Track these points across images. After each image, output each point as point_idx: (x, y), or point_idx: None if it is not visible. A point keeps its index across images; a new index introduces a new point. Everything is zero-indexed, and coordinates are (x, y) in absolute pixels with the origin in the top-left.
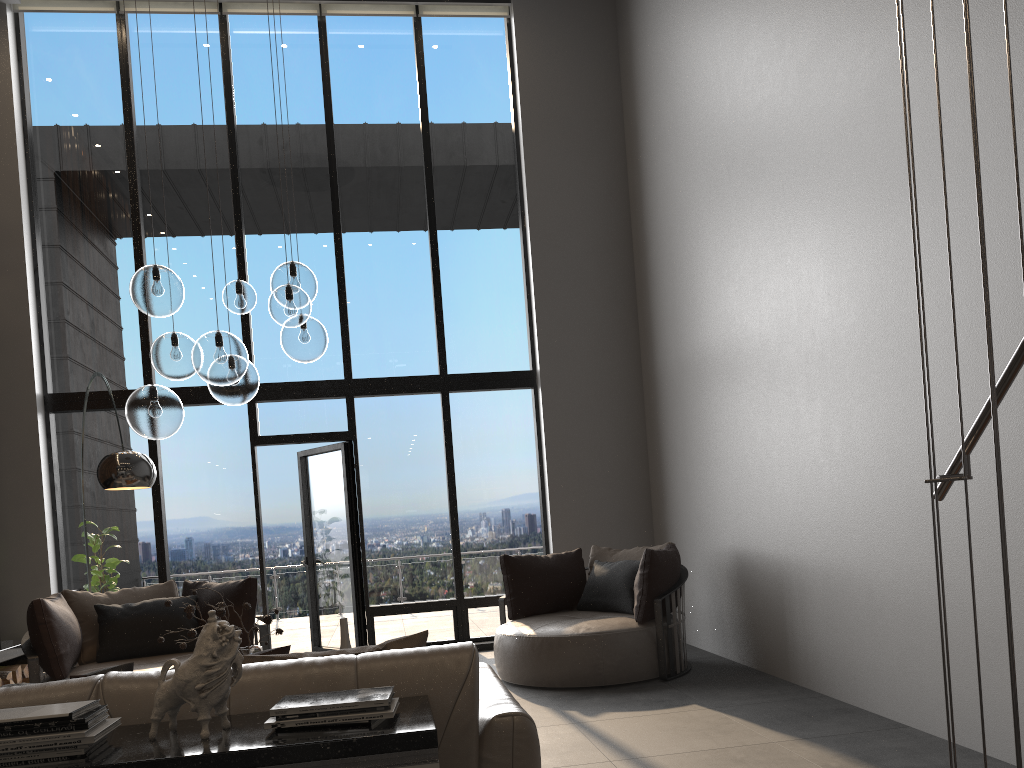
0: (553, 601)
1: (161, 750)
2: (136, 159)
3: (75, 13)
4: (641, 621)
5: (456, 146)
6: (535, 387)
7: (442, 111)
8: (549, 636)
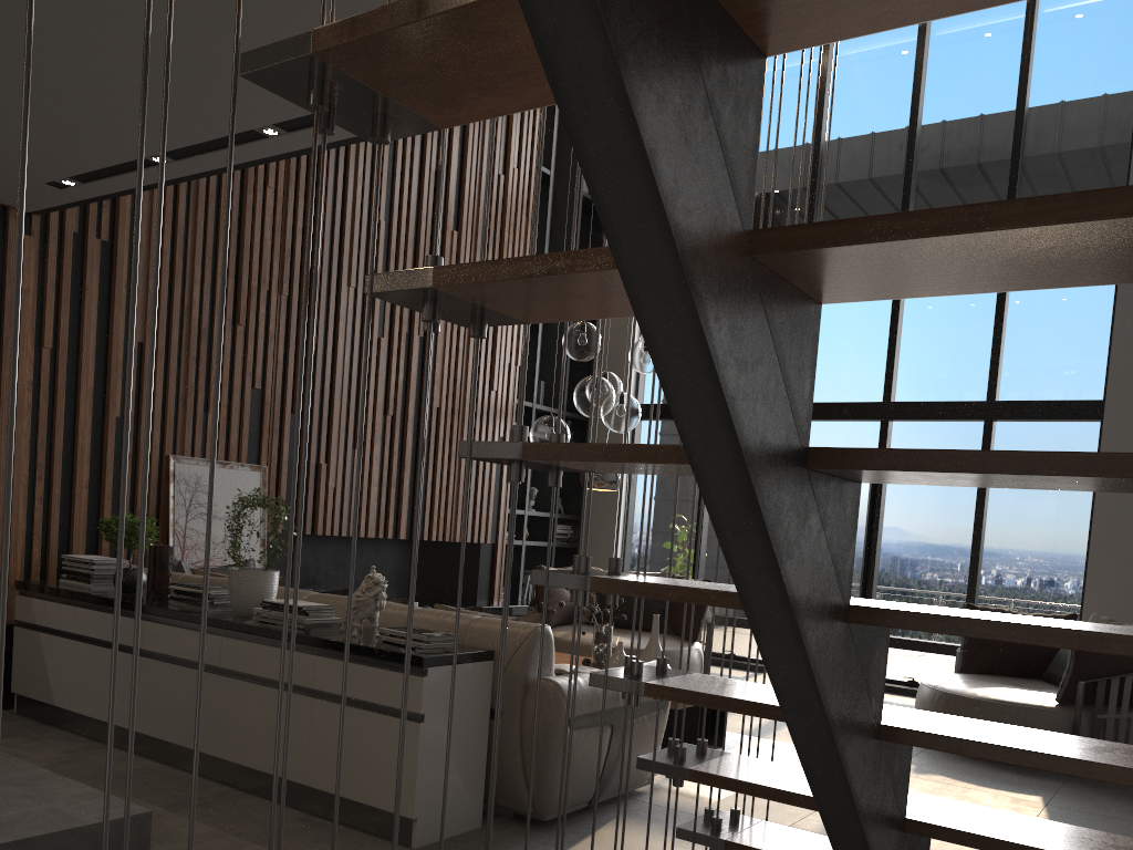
0: (1016, 664)
1: (326, 634)
2: None
3: None
4: (1059, 701)
5: (1056, 139)
6: (1102, 420)
7: (1046, 100)
8: (948, 692)
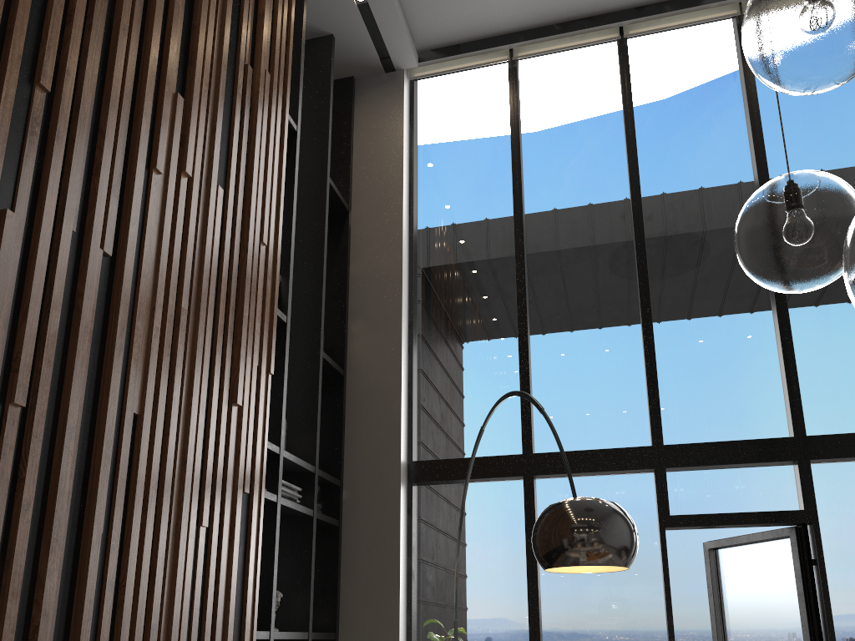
0: None
1: None
2: (522, 199)
3: (466, 74)
4: None
5: None
6: None
7: None
8: None
